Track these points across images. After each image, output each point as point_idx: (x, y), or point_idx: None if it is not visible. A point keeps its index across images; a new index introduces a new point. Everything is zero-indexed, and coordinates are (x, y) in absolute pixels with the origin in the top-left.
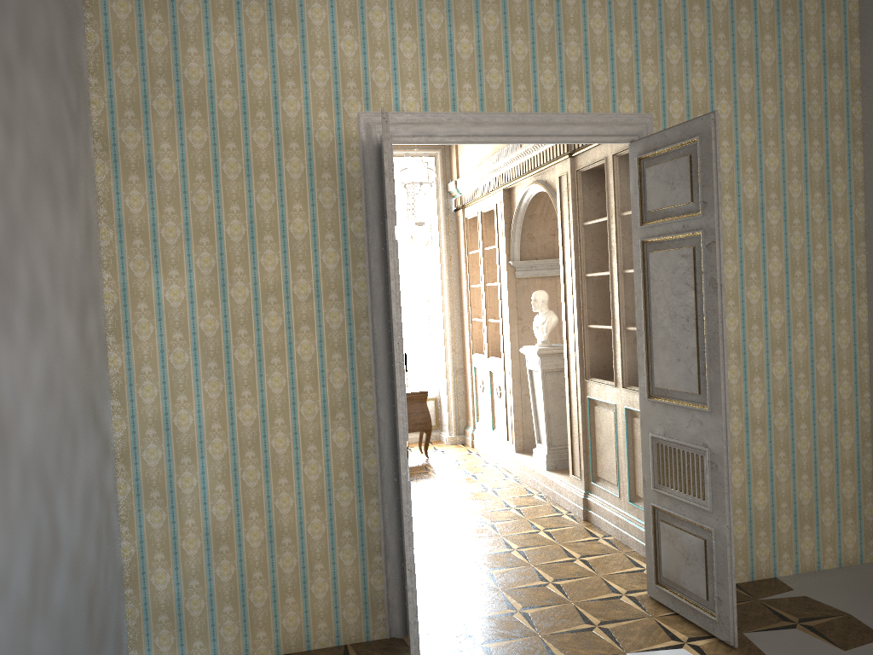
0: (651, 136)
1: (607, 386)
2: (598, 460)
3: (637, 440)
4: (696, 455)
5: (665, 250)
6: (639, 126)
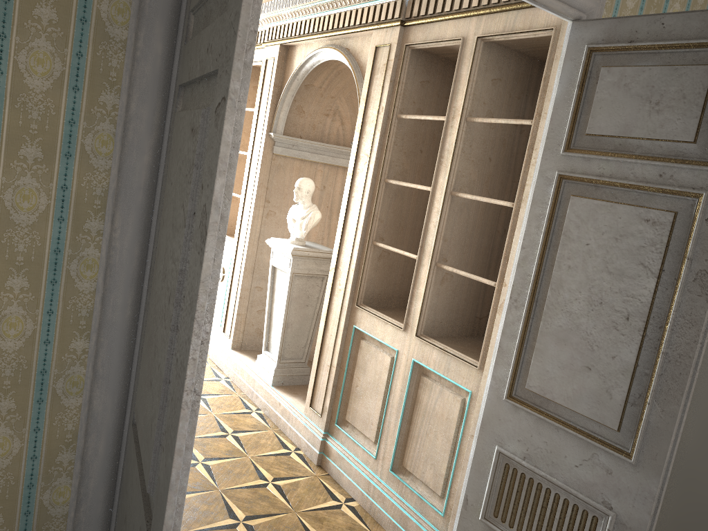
0: (629, 18)
1: (389, 325)
2: (352, 402)
3: (421, 404)
4: (583, 510)
5: (607, 201)
6: (593, 0)
